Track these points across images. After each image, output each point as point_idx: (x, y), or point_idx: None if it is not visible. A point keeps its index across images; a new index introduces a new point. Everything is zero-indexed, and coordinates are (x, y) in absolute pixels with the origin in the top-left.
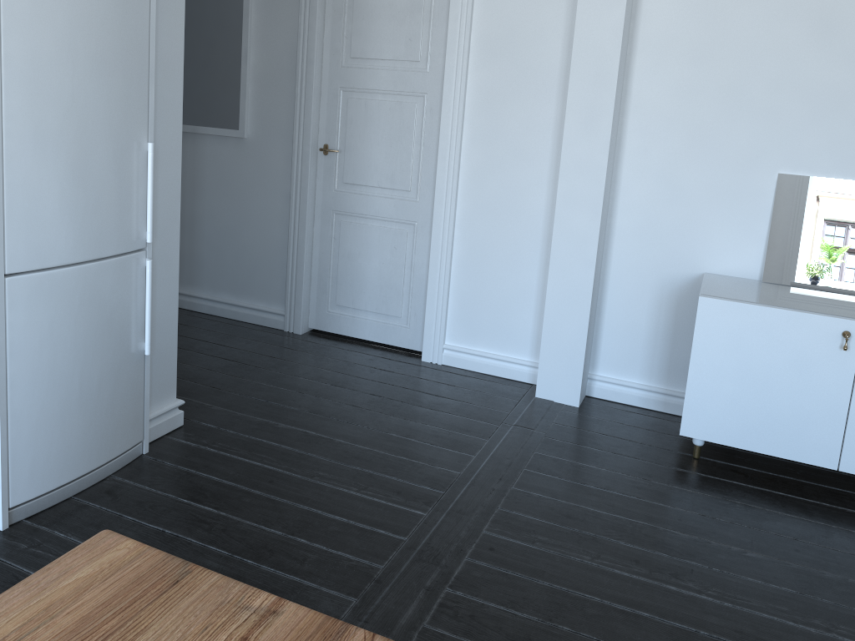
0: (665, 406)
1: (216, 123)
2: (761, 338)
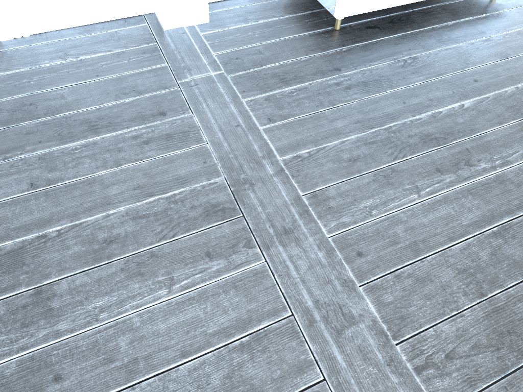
0: None
1: None
2: None
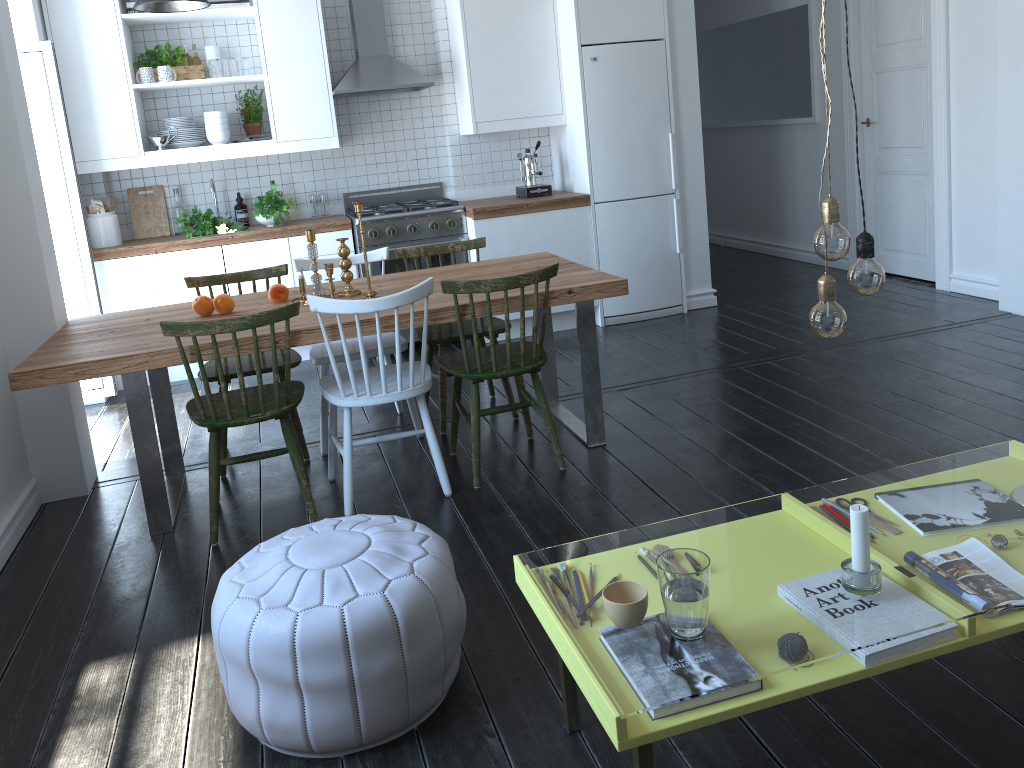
0: None
1: (799, 115)
2: None
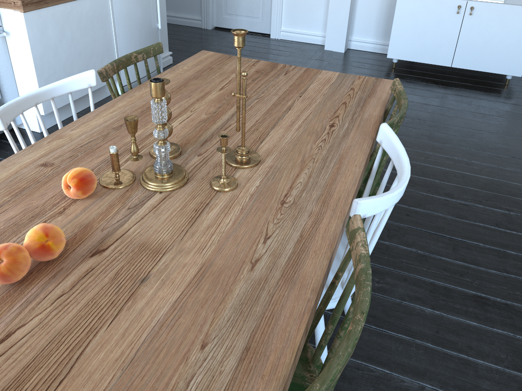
0: (383, 51)
1: None
2: (423, 11)
